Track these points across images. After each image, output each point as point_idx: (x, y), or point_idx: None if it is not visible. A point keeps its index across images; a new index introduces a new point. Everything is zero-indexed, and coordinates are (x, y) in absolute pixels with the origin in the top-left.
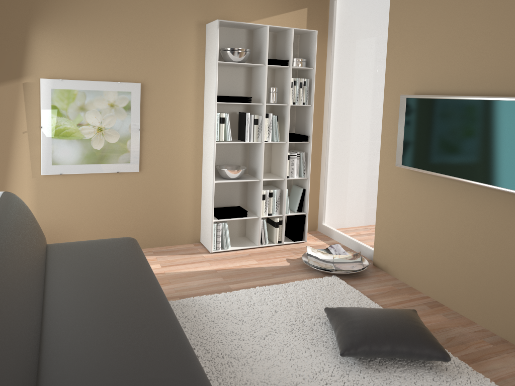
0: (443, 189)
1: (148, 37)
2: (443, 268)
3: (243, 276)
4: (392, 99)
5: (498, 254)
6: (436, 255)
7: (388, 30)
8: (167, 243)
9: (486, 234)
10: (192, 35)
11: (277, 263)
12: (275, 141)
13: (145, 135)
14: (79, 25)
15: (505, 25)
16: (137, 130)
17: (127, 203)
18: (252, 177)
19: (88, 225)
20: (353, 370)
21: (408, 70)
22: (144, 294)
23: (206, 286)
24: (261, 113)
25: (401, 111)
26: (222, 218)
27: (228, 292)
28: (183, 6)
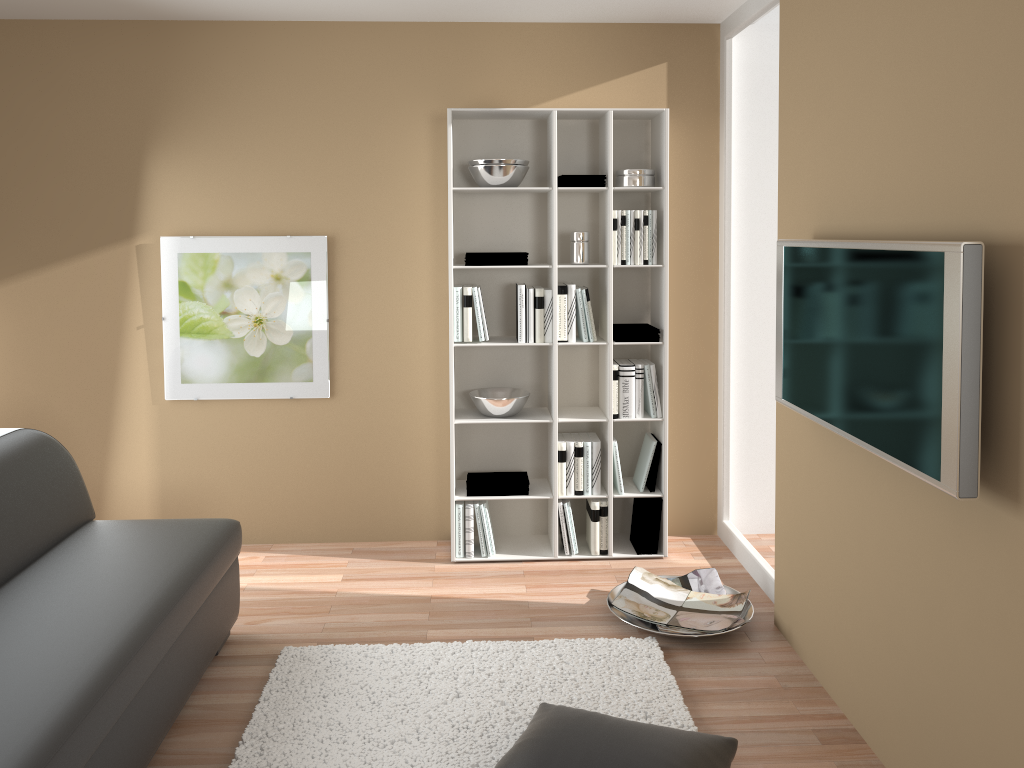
0: (856, 459)
1: (340, 152)
2: (861, 651)
3: (470, 616)
4: None
5: (936, 631)
6: (851, 617)
7: (779, 96)
8: (388, 535)
9: (917, 578)
10: (423, 141)
11: (563, 597)
12: (584, 341)
13: (339, 330)
14: (222, 142)
15: (926, 67)
16: (323, 322)
17: (312, 456)
18: (543, 414)
19: (243, 492)
20: None
21: (805, 183)
22: (113, 624)
23: (386, 626)
24: (552, 284)
25: (778, 276)
26: (474, 495)
27: (405, 643)
28: (404, 89)
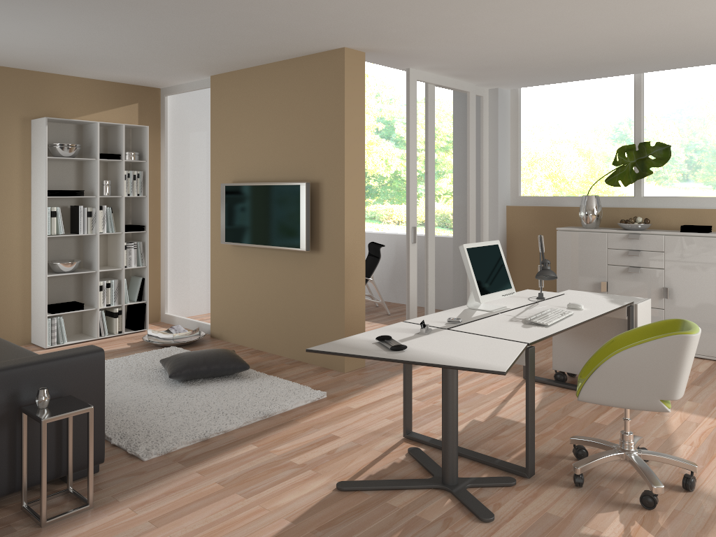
0: (257, 257)
1: None
2: (260, 321)
3: None
4: (217, 187)
5: (292, 298)
6: (255, 312)
7: (211, 128)
8: None
9: (284, 285)
10: (17, 131)
11: (118, 347)
12: (111, 232)
13: None
14: None
15: (285, 131)
16: None
17: None
18: (87, 270)
19: None
20: (180, 387)
21: (227, 163)
22: (4, 346)
23: None
24: (94, 205)
25: (222, 197)
26: (56, 313)
27: None
28: (6, 102)
